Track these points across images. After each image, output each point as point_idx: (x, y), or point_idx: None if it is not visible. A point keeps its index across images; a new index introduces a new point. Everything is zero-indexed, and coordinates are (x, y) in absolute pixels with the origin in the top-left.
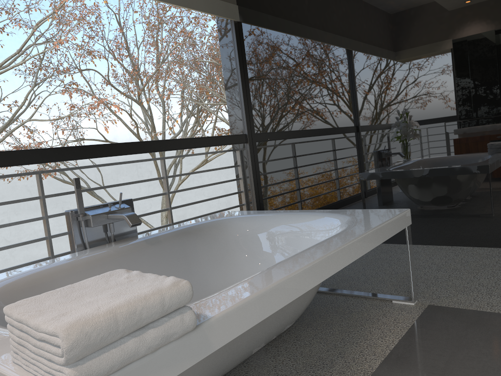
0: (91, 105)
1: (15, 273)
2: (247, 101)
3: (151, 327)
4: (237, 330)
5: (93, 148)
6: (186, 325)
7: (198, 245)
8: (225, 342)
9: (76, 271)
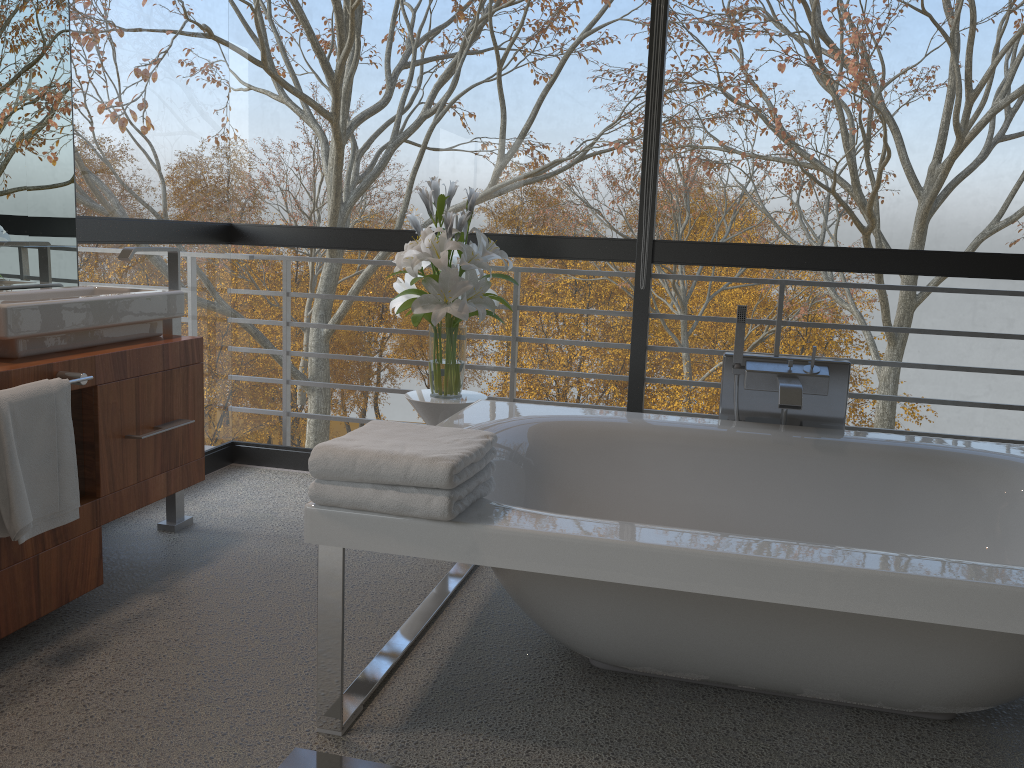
0: None
1: (602, 414)
2: None
3: (396, 489)
4: (530, 563)
5: (879, 255)
6: (431, 508)
7: (931, 490)
8: (505, 566)
9: (669, 443)
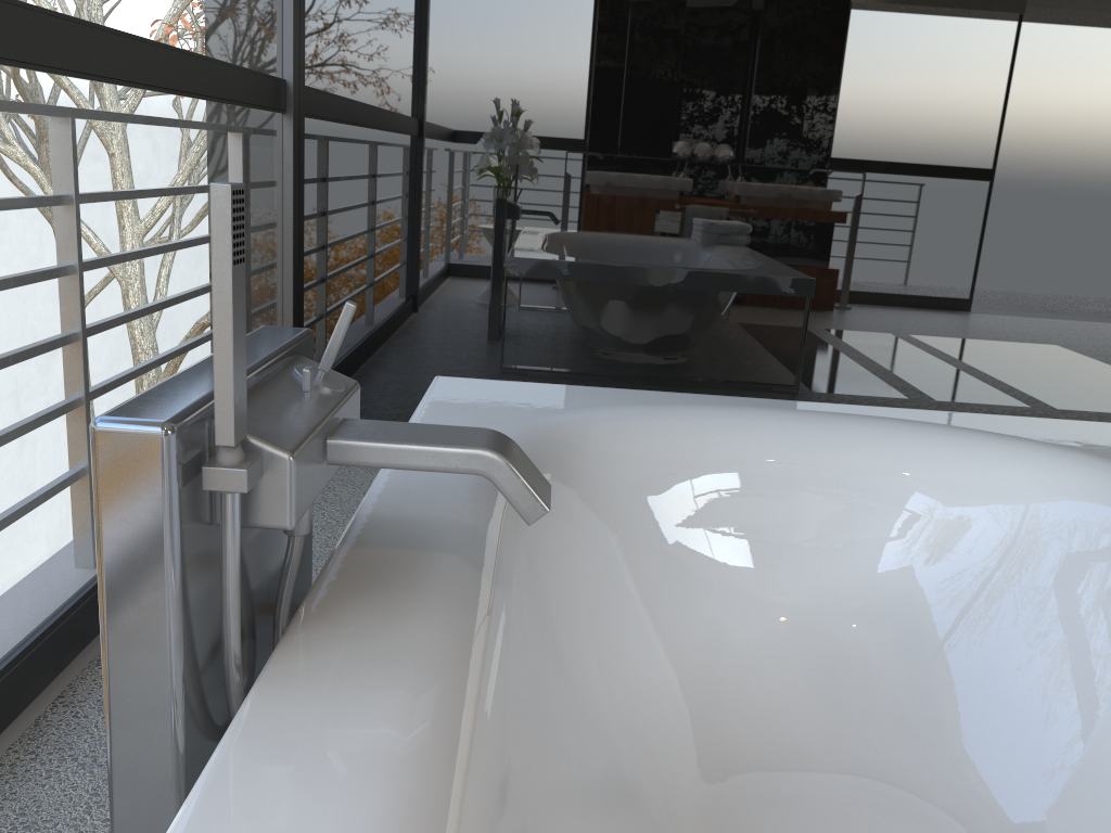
0: None
1: None
2: None
3: None
4: None
5: None
6: None
7: (543, 546)
8: None
9: None
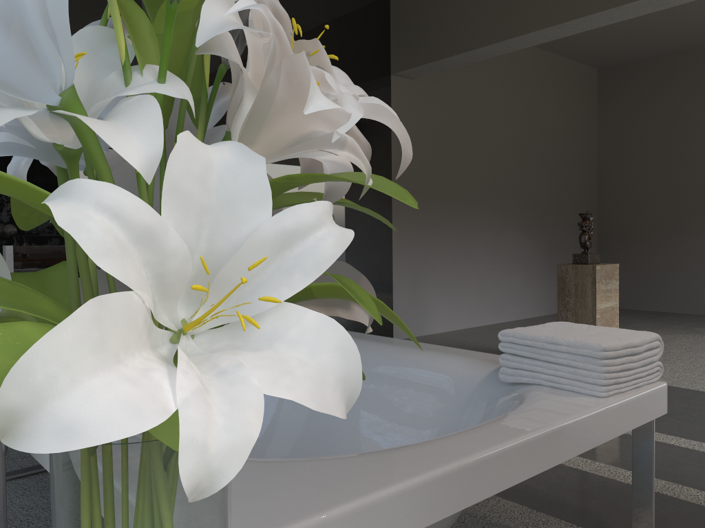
0: None
1: None
2: None
3: None
4: None
5: None
6: None
7: None
8: None
9: None
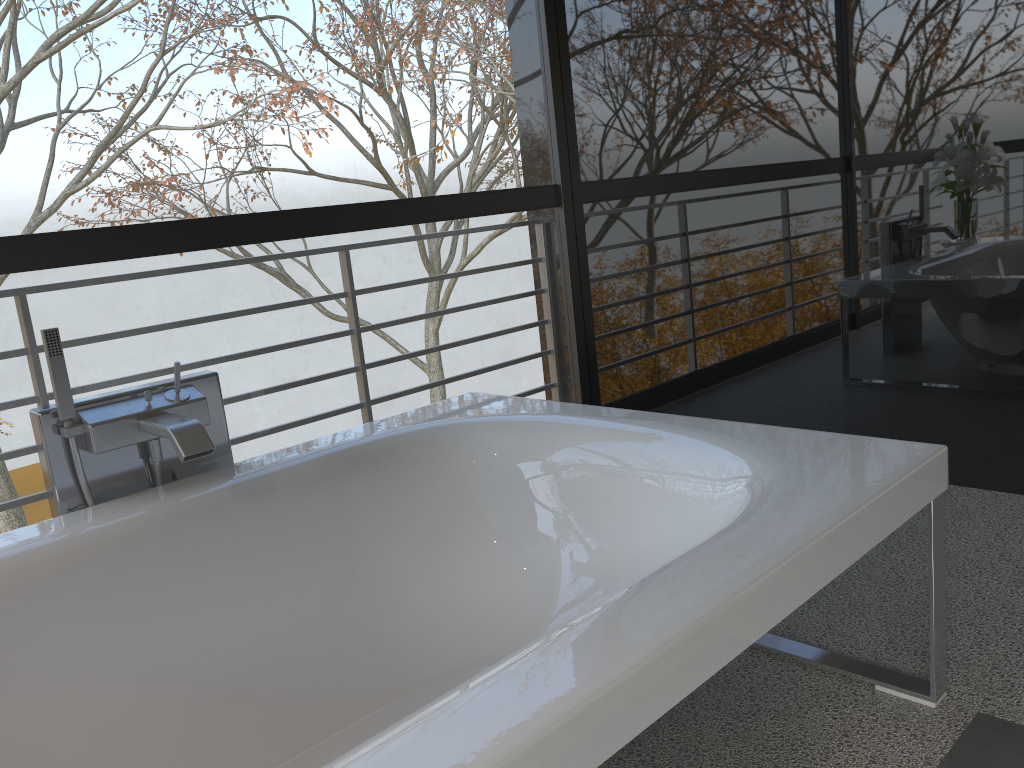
0: (274, 97)
1: None
2: (563, 102)
3: None
4: None
5: (152, 232)
6: None
7: (380, 494)
8: None
9: (24, 585)
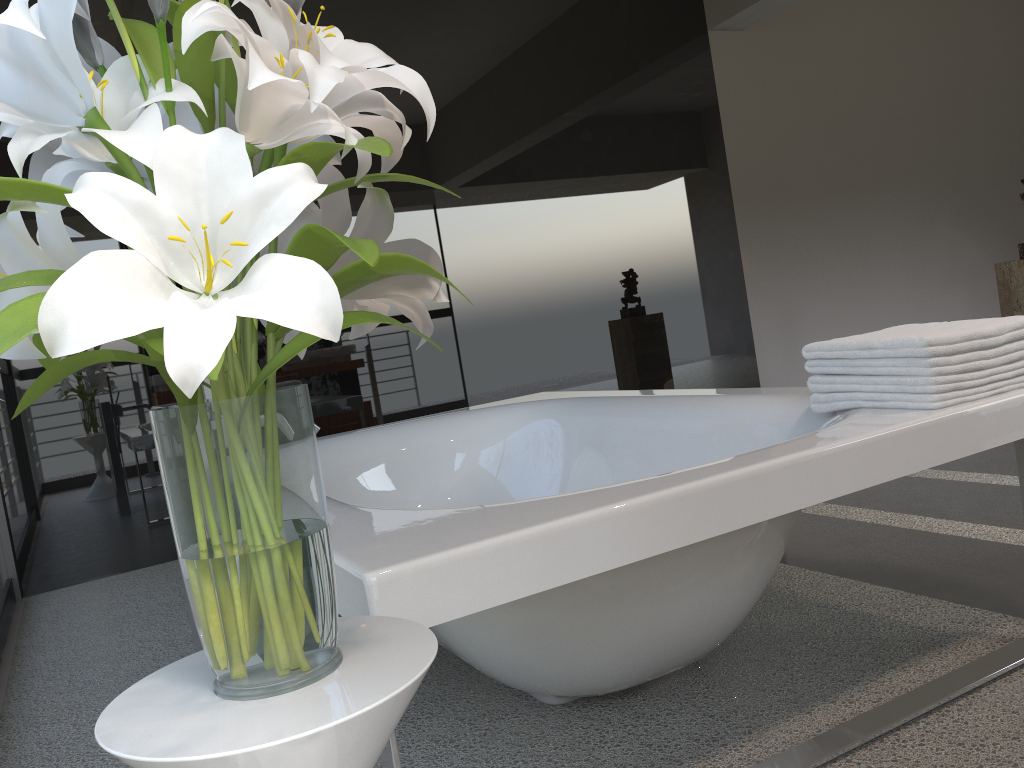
0: None
1: (339, 512)
2: None
3: None
4: None
5: None
6: None
7: None
8: None
9: None
